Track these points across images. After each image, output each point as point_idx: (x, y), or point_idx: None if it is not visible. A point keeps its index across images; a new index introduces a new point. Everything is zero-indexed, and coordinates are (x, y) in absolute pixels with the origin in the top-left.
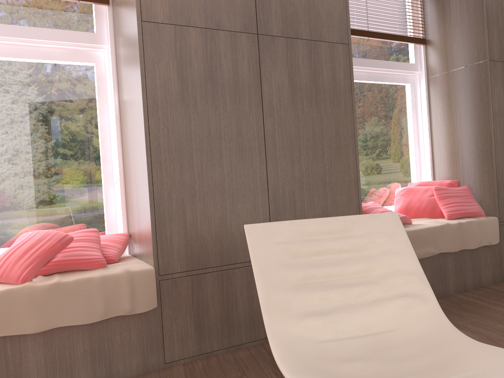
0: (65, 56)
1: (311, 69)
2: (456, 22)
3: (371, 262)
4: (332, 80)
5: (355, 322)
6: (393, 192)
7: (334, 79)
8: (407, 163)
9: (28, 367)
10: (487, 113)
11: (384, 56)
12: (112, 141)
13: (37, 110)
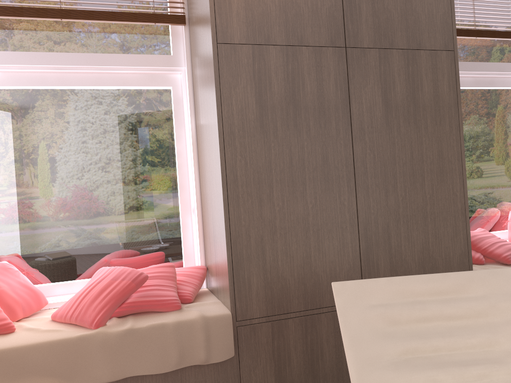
0: (142, 81)
1: (409, 82)
2: None
3: (493, 334)
4: (434, 94)
5: None
6: (505, 215)
7: (436, 93)
8: None
9: None
10: None
11: (495, 57)
12: (189, 168)
13: (114, 138)
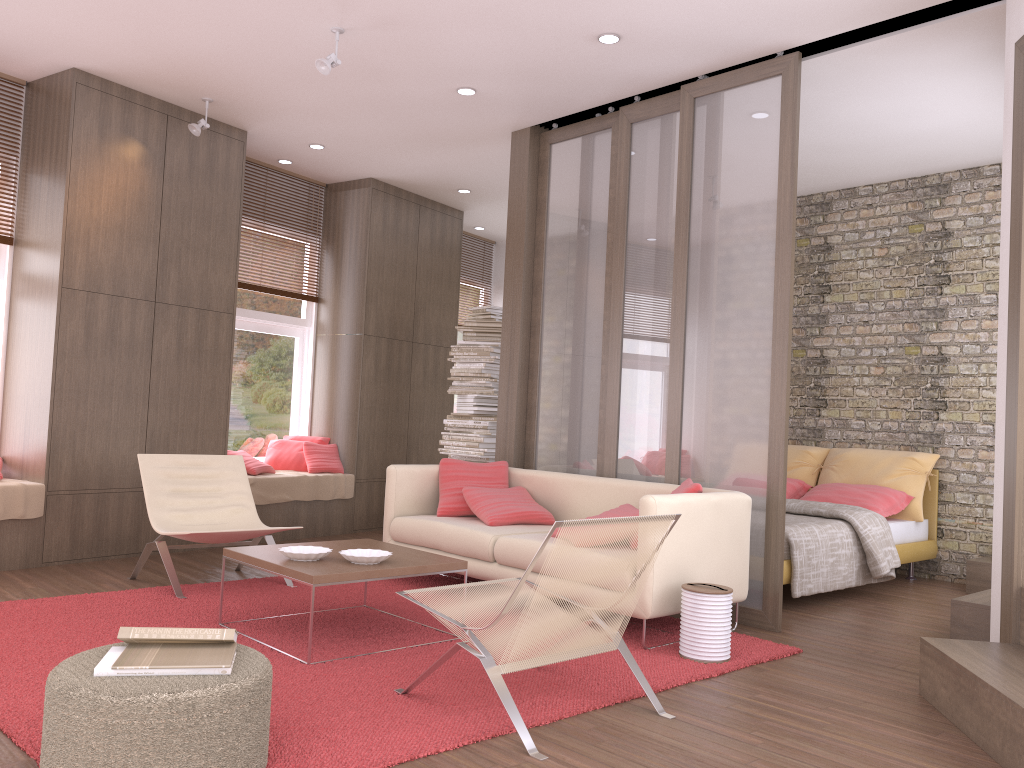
0: None
1: (198, 333)
2: (344, 291)
3: (220, 485)
4: (215, 343)
5: (203, 517)
6: (267, 443)
7: (217, 343)
8: (287, 415)
9: None
10: (357, 380)
11: (275, 309)
12: None
13: None
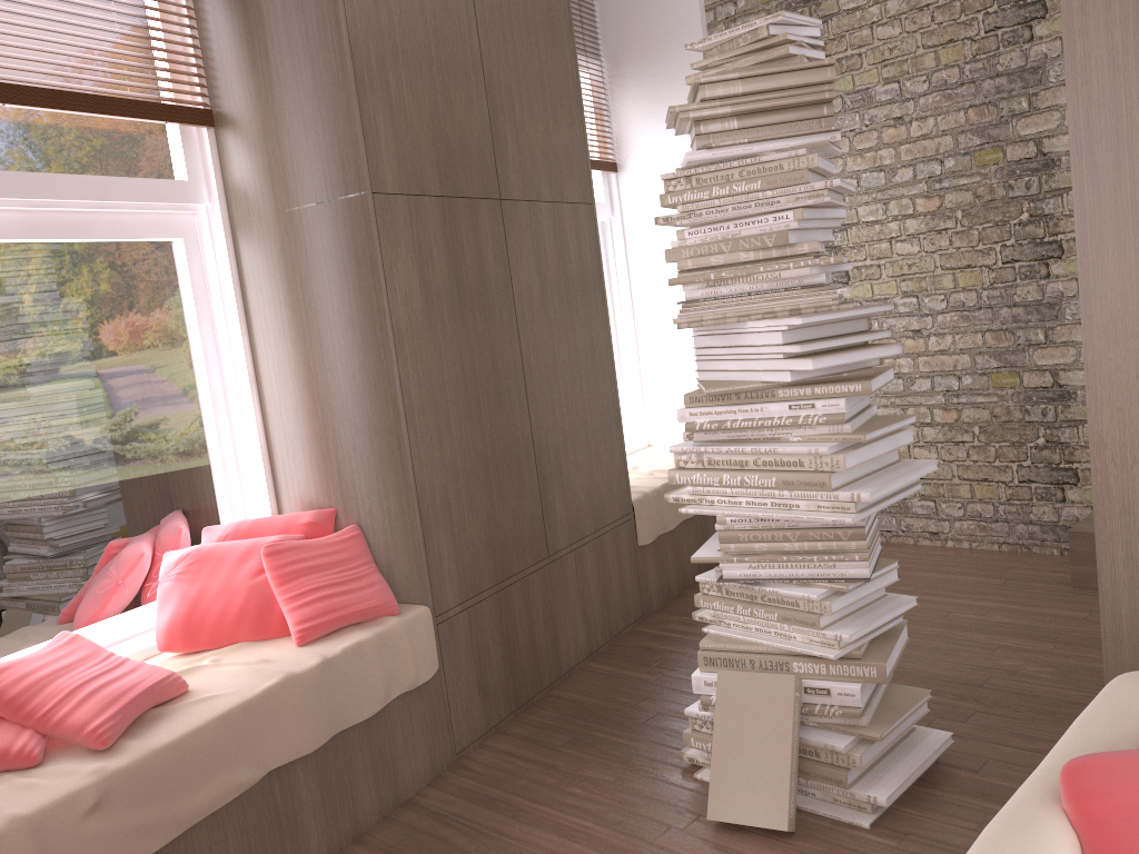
0: None
1: None
2: (283, 74)
3: None
4: None
5: None
6: (158, 563)
7: None
8: (199, 467)
9: None
10: (381, 336)
11: (80, 161)
12: None
13: None
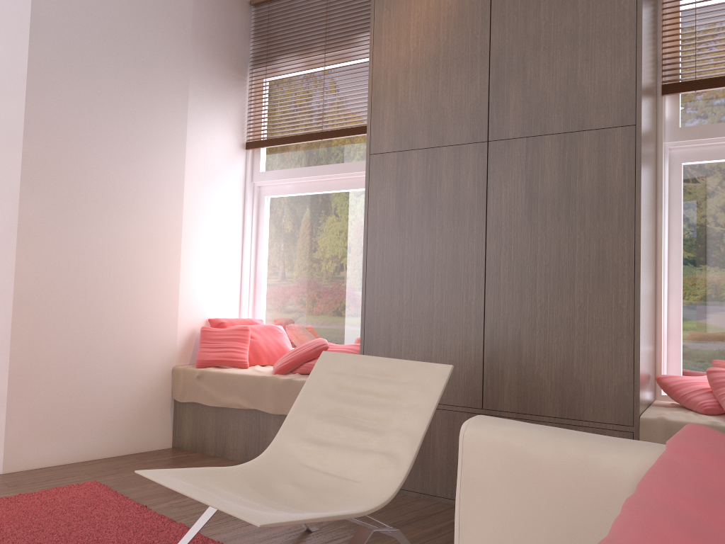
0: None
1: (563, 171)
2: None
3: (392, 413)
4: (598, 182)
5: (338, 461)
6: None
7: (602, 181)
8: None
9: (269, 439)
10: None
11: None
12: None
13: (358, 233)
